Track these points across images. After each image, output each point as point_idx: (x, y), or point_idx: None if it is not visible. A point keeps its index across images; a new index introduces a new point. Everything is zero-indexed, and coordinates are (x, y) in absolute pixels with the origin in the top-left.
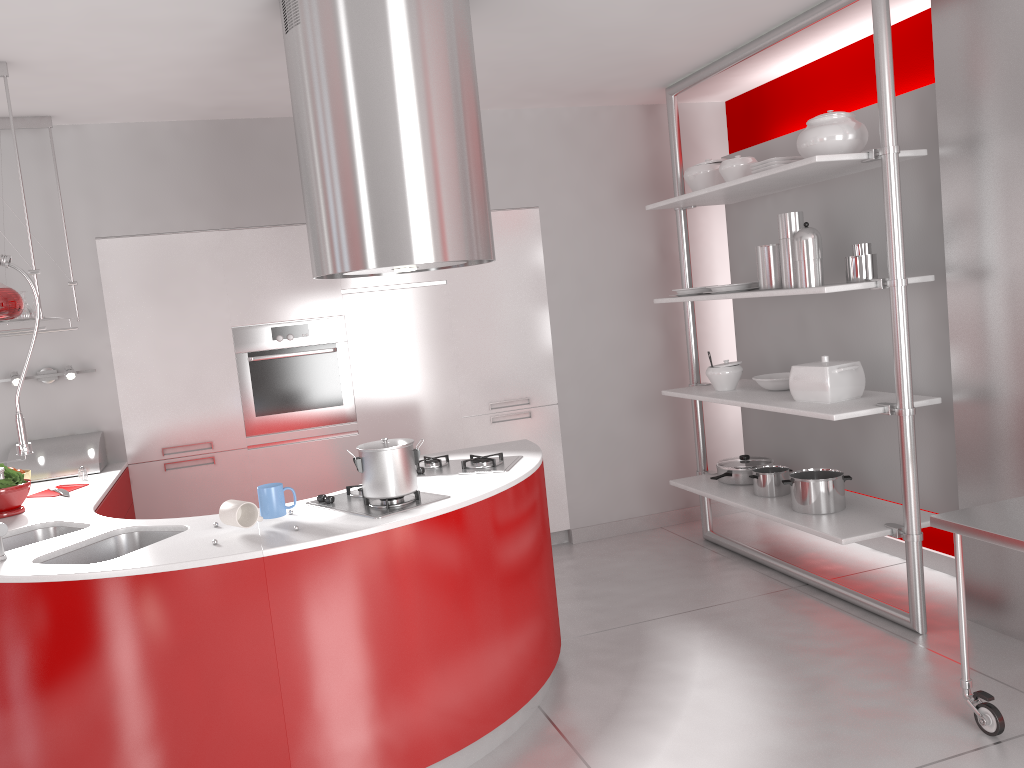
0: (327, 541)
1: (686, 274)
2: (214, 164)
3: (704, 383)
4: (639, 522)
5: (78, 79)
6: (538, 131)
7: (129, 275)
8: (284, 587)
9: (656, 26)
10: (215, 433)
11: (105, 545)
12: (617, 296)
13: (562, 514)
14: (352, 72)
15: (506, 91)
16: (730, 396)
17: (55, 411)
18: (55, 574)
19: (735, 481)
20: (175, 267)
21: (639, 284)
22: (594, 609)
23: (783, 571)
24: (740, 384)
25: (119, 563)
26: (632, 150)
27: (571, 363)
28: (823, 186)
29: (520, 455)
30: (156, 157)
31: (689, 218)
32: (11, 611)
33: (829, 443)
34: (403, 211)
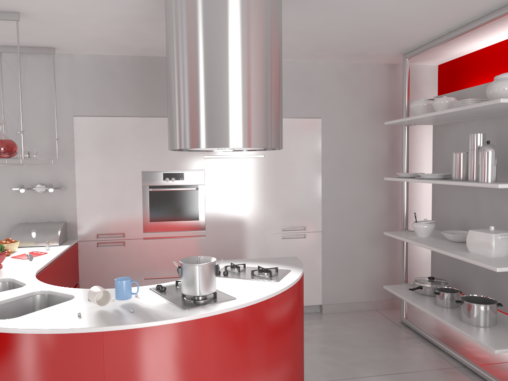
0: (146, 325)
1: (405, 164)
2: (141, 80)
3: (410, 230)
4: (363, 305)
5: (62, 26)
6: (325, 74)
7: (89, 137)
8: (114, 352)
9: (401, 12)
10: (126, 229)
11: (27, 301)
12: (362, 173)
13: (318, 295)
14: (199, 23)
15: (308, 50)
16: (426, 242)
17: (42, 208)
18: None
19: (424, 292)
20: (114, 135)
21: (376, 167)
22: (328, 362)
23: (450, 354)
24: (432, 233)
25: (15, 322)
26: (379, 89)
27: (331, 209)
28: (498, 118)
29: (289, 269)
30: (110, 74)
31: (410, 131)
32: None
33: (487, 278)
34: (223, 113)
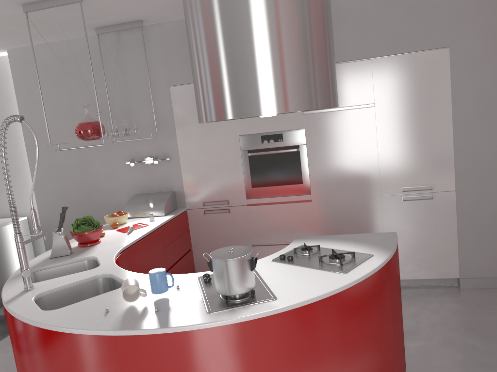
0: (158, 331)
1: None
2: None
3: None
4: None
5: None
6: None
7: (186, 106)
8: (129, 358)
9: None
10: (229, 196)
11: (91, 284)
12: None
13: (453, 267)
14: None
15: None
16: None
17: (153, 179)
18: (20, 316)
19: None
20: None
21: None
22: (449, 359)
23: None
24: None
25: (51, 316)
26: None
27: (468, 162)
28: None
29: (373, 253)
30: None
31: None
32: (12, 328)
33: None
34: (237, 74)
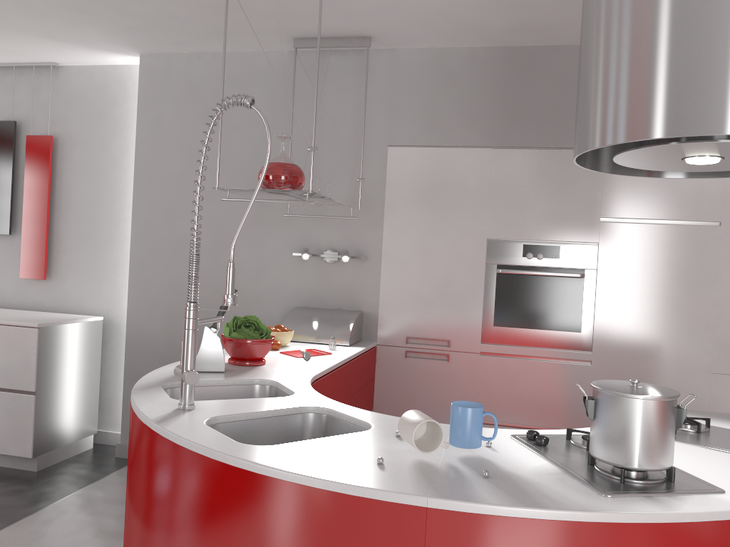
0: (521, 513)
1: None
2: (499, 87)
3: None
4: None
5: None
6: None
7: (408, 180)
8: None
9: None
10: (453, 333)
11: (292, 420)
12: None
13: None
14: None
15: None
16: None
17: (330, 287)
18: (201, 446)
19: None
20: (447, 177)
21: None
22: None
23: None
24: None
25: (267, 454)
26: None
27: None
28: None
29: None
30: (450, 78)
31: None
32: (164, 470)
33: None
34: (727, 55)
